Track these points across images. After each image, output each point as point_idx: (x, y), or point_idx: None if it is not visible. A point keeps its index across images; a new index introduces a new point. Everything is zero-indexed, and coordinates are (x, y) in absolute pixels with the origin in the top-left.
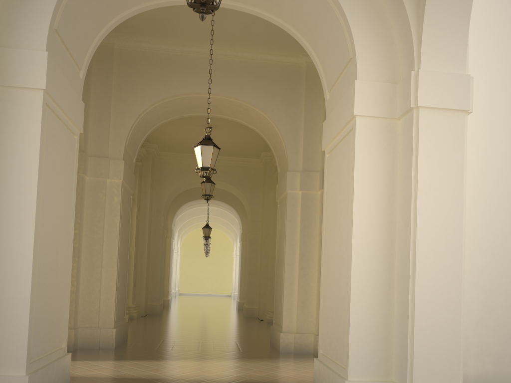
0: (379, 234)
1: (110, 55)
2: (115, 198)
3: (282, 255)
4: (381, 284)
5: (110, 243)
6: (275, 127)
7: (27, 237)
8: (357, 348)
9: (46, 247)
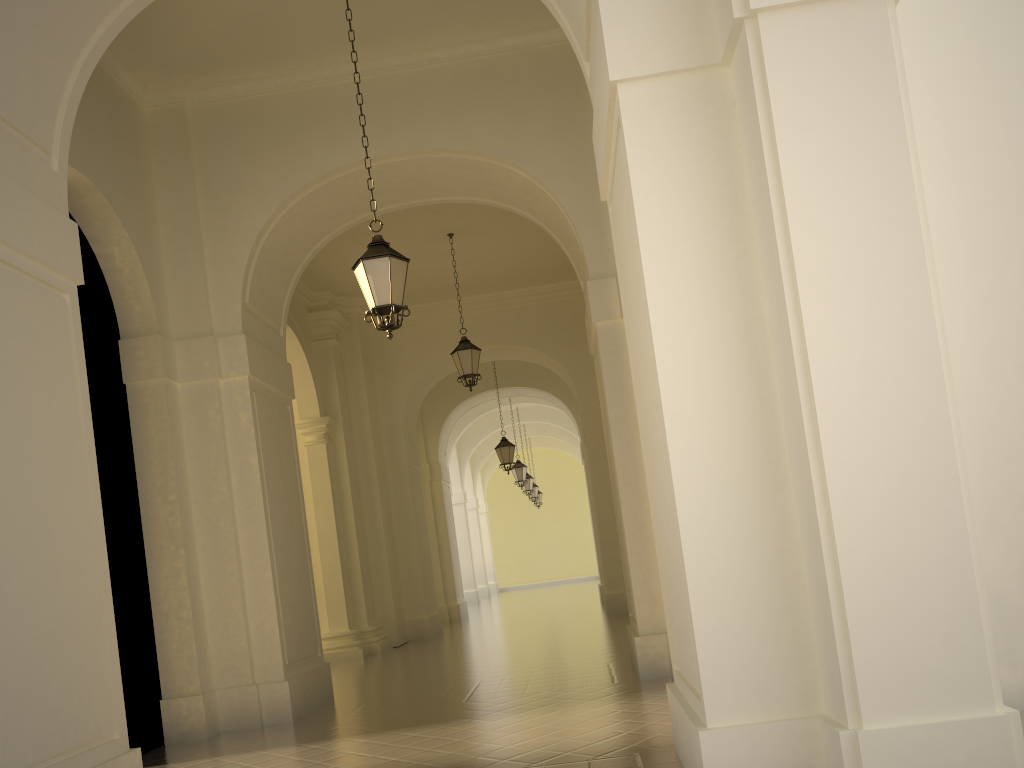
0: (726, 358)
1: (180, 126)
2: (242, 415)
3: (613, 467)
4: (751, 479)
5: (248, 509)
6: (546, 193)
7: None
8: (718, 646)
9: (6, 535)
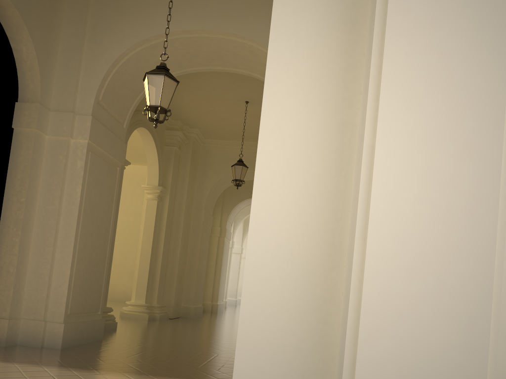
0: (316, 150)
1: None
2: (78, 163)
3: None
4: (313, 255)
5: (68, 217)
6: None
7: None
8: None
9: None
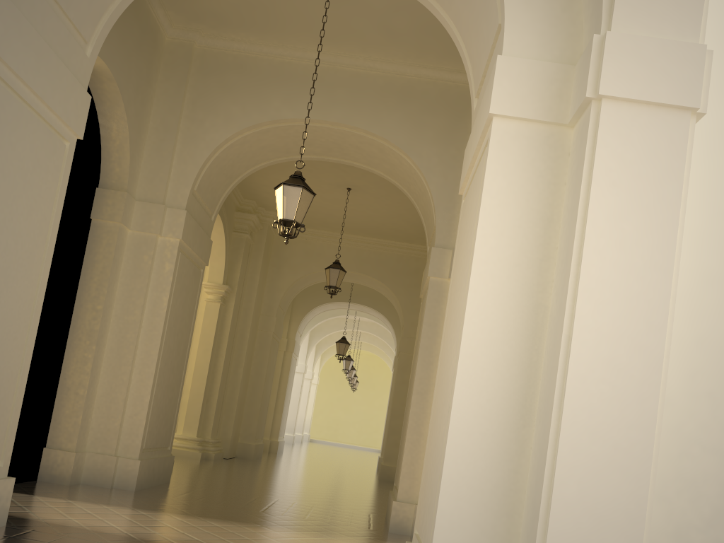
0: (514, 325)
1: (186, 57)
2: (167, 265)
3: (413, 378)
4: (508, 414)
5: (150, 331)
6: (422, 179)
7: None
8: (451, 526)
9: None
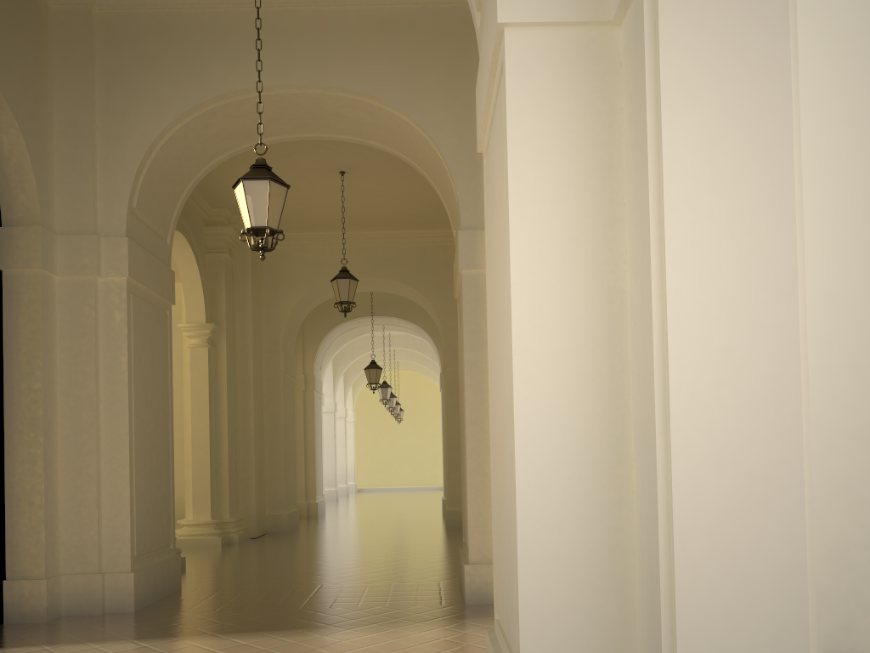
0: (583, 325)
1: (85, 28)
2: (116, 315)
3: (463, 405)
4: (594, 451)
5: (113, 405)
6: (430, 143)
7: None
8: (541, 618)
9: None
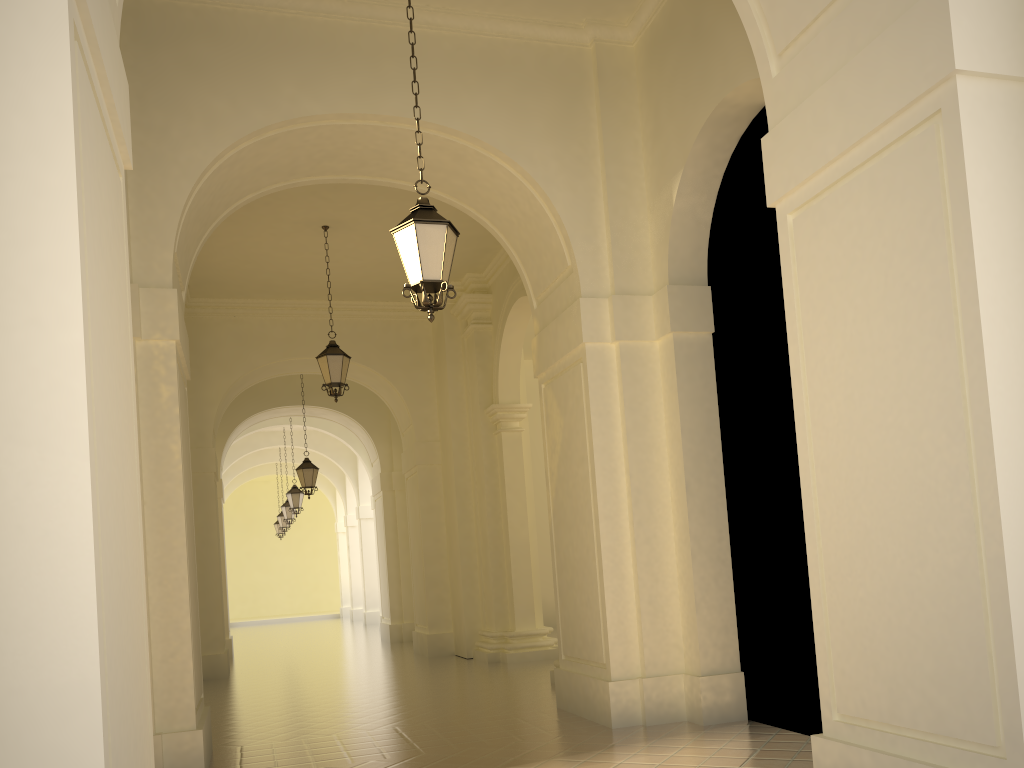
0: None
1: None
2: (163, 389)
3: (583, 498)
4: None
5: (162, 508)
6: (536, 197)
7: (64, 472)
8: None
9: (109, 508)
